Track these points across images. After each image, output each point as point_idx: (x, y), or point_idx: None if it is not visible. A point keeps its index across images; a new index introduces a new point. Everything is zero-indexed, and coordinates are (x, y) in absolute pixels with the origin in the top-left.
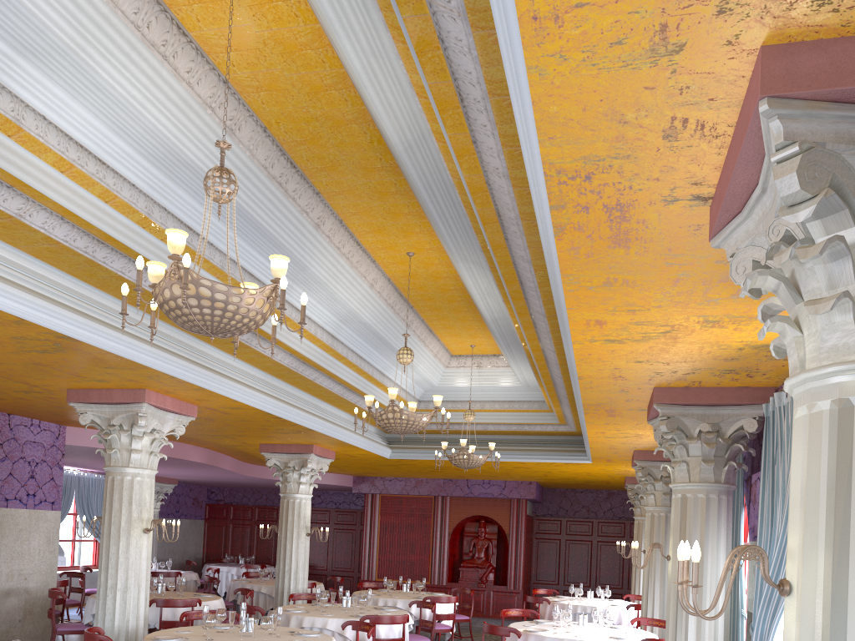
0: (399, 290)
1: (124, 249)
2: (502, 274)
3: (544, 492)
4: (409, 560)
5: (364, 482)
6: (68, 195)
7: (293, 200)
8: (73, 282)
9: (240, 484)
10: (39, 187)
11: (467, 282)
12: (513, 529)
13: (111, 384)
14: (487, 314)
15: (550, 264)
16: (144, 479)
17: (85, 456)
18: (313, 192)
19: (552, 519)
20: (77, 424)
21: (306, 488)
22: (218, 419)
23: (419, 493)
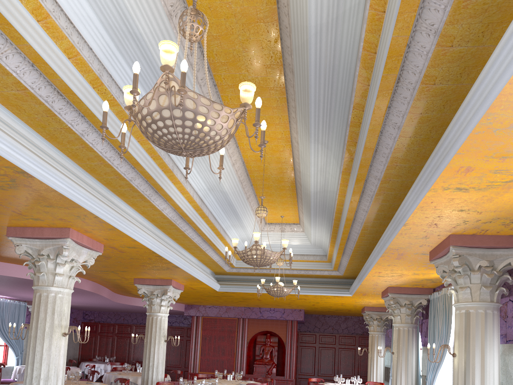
0: (247, 171)
1: (77, 103)
2: (365, 142)
3: (305, 317)
4: (221, 359)
5: (192, 308)
6: (41, 43)
7: (200, 87)
8: (28, 132)
9: (107, 309)
10: (19, 28)
11: (310, 160)
12: (289, 340)
13: (44, 222)
14: (312, 187)
15: (474, 106)
16: (64, 296)
17: (5, 285)
18: (212, 83)
19: (310, 334)
20: (4, 259)
21: (165, 309)
22: (113, 257)
23: (228, 316)
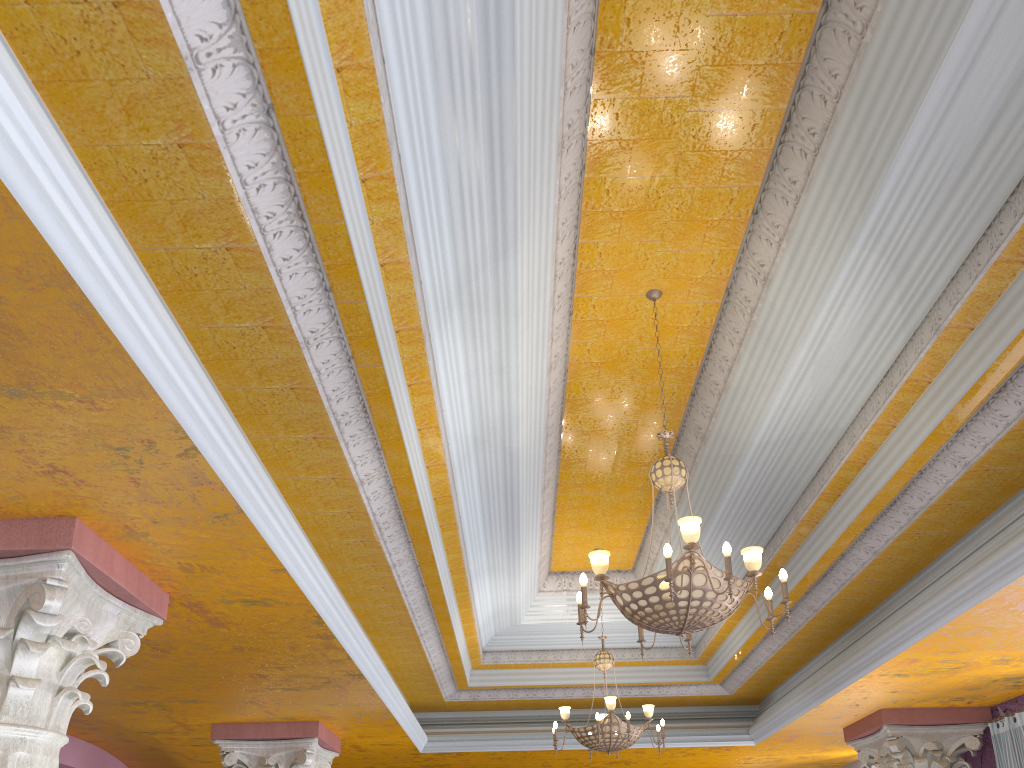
0: (564, 403)
1: None
2: None
3: None
4: None
5: None
6: None
7: (566, 26)
8: None
9: None
10: None
11: (811, 323)
12: None
13: None
14: (763, 429)
15: None
16: (34, 756)
17: None
18: (589, 40)
19: None
20: None
21: None
22: (183, 646)
23: None
